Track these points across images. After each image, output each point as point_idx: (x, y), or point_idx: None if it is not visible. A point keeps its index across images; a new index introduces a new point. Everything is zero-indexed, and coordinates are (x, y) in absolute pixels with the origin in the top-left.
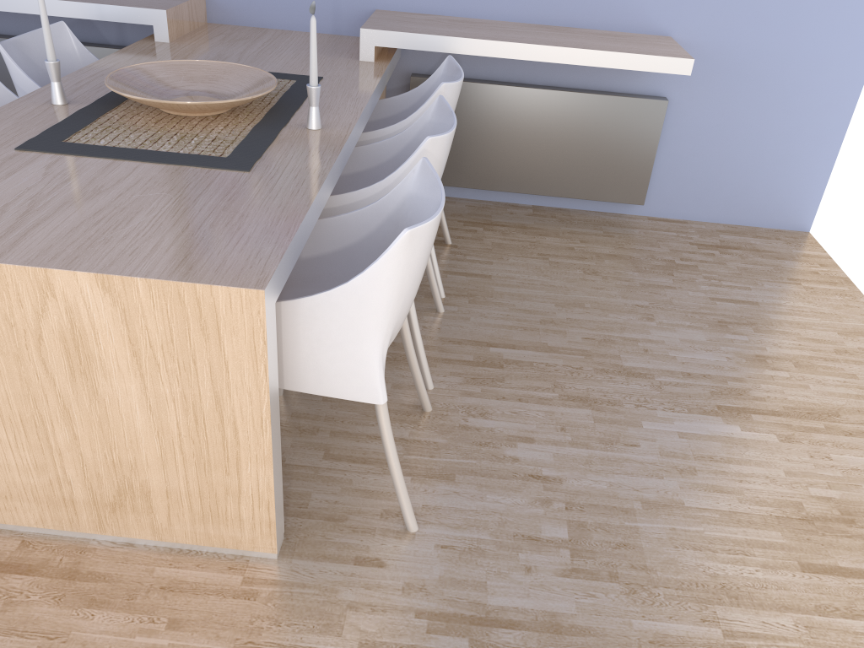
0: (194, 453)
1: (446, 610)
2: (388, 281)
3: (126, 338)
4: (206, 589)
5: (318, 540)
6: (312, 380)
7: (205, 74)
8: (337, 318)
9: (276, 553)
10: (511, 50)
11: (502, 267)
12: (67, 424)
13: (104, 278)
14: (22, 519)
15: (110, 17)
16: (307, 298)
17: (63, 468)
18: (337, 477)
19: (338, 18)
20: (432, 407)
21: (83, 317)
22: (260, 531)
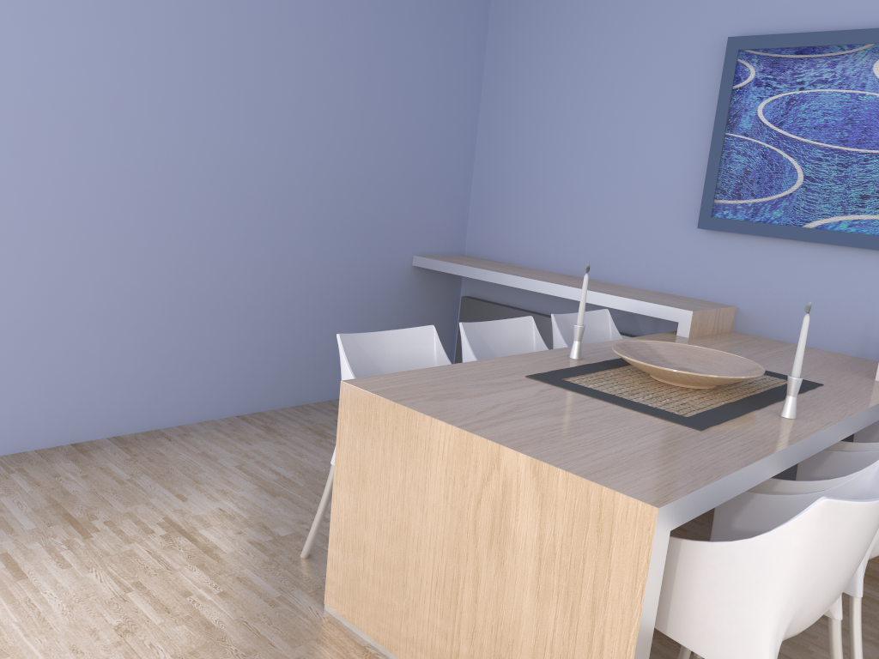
0: (560, 655)
1: None
2: (795, 549)
3: (537, 521)
4: None
5: None
6: (694, 635)
7: (701, 358)
8: (732, 573)
9: None
10: None
11: None
12: (473, 586)
13: (536, 462)
14: None
15: (645, 311)
16: (707, 542)
17: (459, 627)
18: None
19: (867, 343)
20: None
21: (512, 493)
22: None
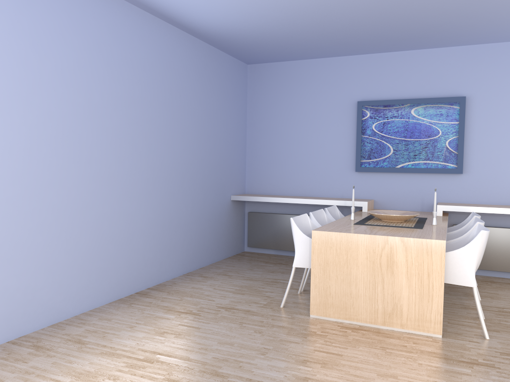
0: (418, 294)
1: (505, 352)
2: (476, 245)
3: (404, 255)
4: (421, 339)
5: (454, 336)
6: (451, 278)
7: (392, 213)
8: (460, 257)
9: (441, 335)
10: (497, 210)
11: (502, 292)
12: (381, 284)
13: (402, 238)
14: (359, 319)
15: (348, 204)
16: (451, 251)
17: (377, 299)
18: (454, 327)
19: (423, 206)
20: (484, 318)
21: (394, 249)
22: (436, 325)
